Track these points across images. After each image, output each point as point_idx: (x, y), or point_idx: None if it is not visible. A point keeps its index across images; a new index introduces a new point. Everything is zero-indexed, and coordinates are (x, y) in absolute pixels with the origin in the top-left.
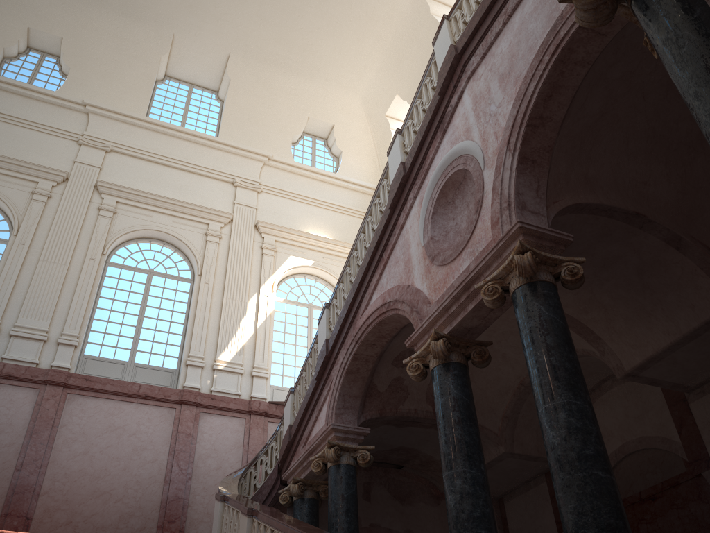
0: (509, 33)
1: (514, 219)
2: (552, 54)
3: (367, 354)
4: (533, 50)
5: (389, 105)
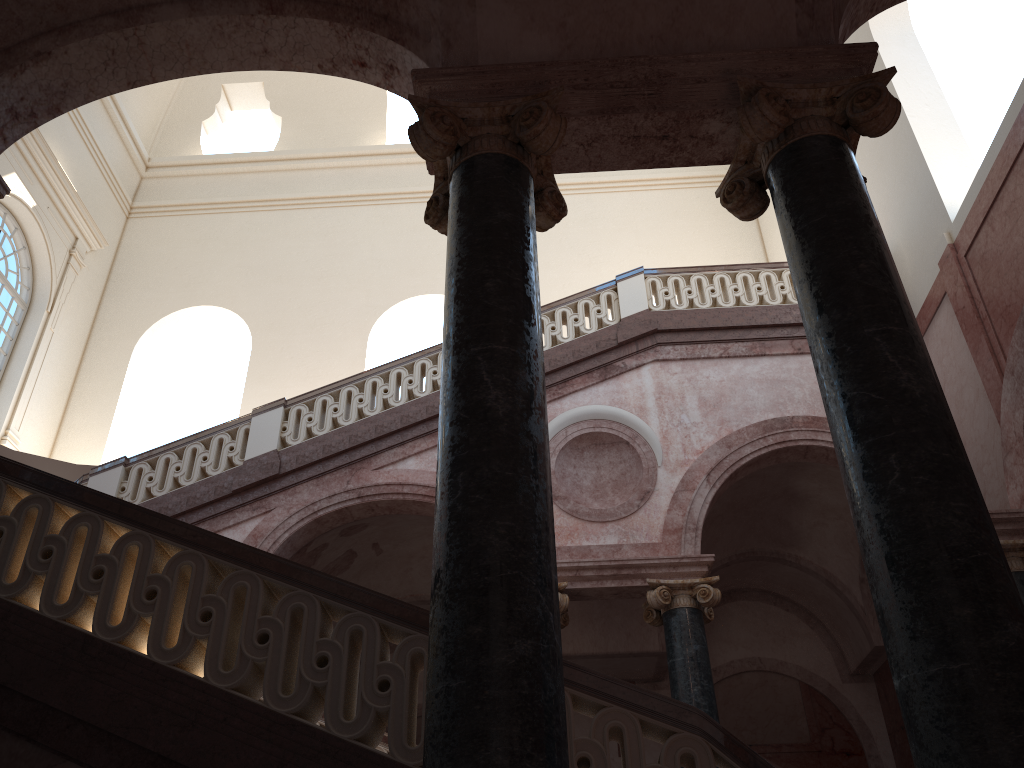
0: (723, 371)
1: (699, 546)
2: (777, 443)
3: (352, 514)
4: (749, 414)
5: (239, 81)
